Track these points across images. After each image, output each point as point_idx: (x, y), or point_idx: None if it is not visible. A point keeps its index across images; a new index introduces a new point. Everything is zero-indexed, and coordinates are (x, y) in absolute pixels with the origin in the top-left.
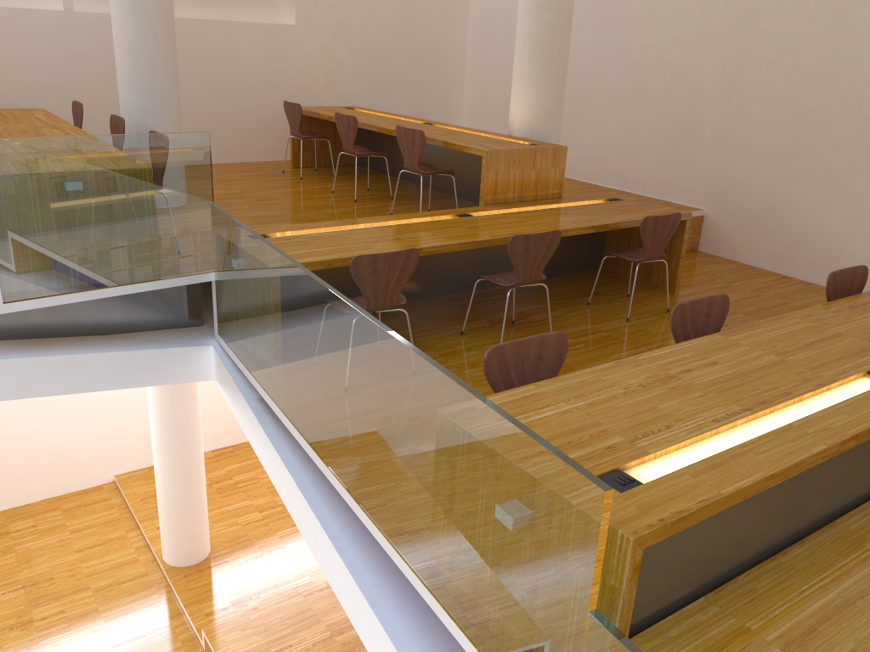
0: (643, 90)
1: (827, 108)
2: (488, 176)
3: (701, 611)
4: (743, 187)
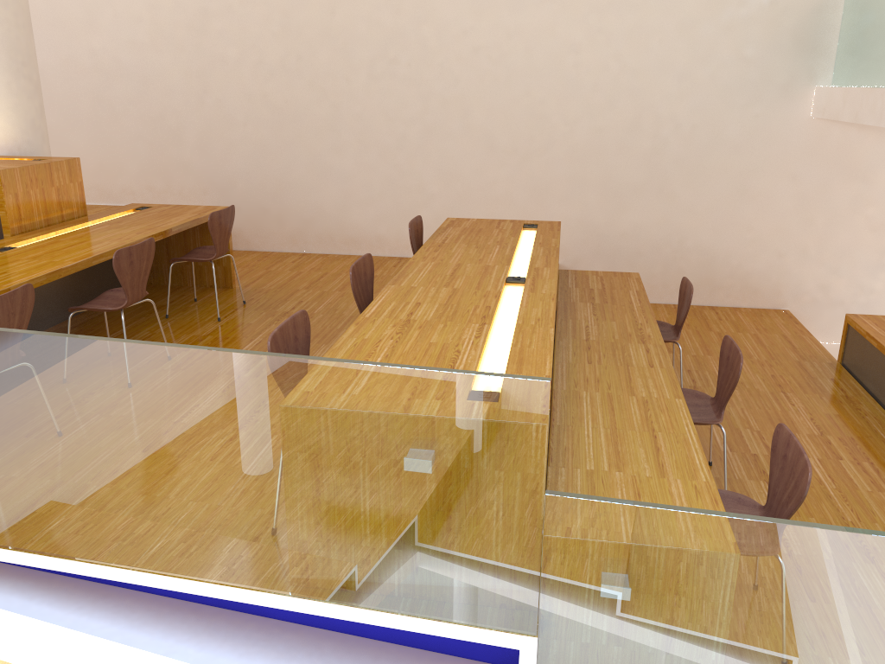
0: (105, 96)
1: (299, 98)
2: (9, 200)
3: (558, 475)
4: (242, 180)
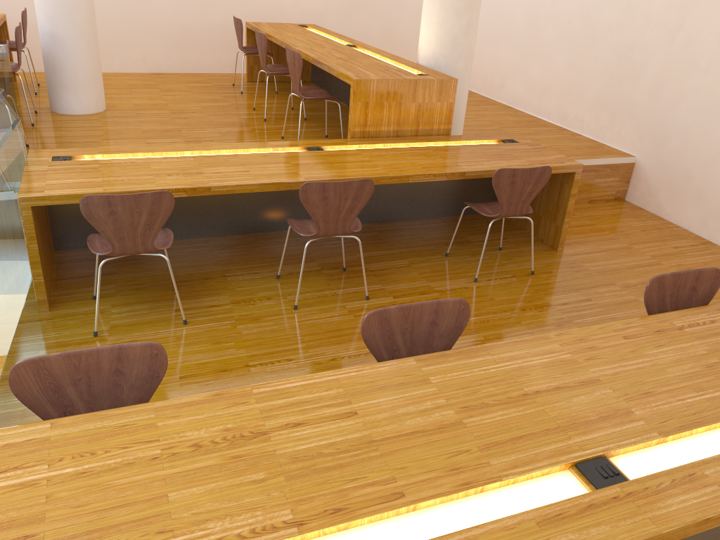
0: (592, 20)
1: None
2: (356, 107)
3: None
4: (678, 136)
